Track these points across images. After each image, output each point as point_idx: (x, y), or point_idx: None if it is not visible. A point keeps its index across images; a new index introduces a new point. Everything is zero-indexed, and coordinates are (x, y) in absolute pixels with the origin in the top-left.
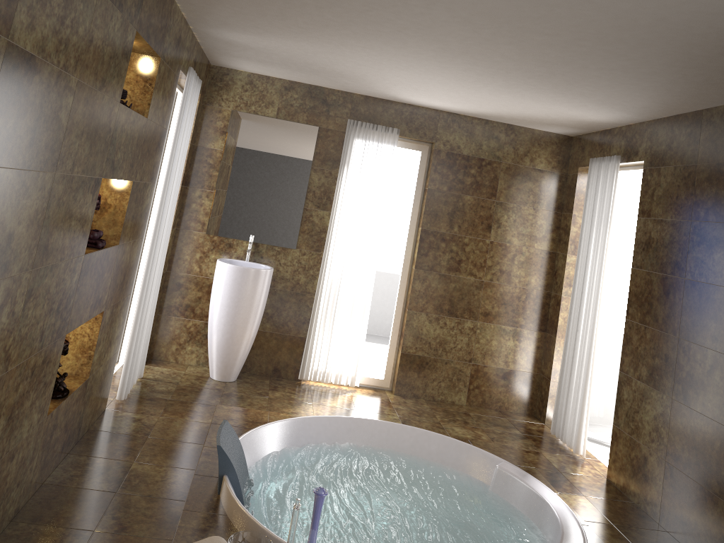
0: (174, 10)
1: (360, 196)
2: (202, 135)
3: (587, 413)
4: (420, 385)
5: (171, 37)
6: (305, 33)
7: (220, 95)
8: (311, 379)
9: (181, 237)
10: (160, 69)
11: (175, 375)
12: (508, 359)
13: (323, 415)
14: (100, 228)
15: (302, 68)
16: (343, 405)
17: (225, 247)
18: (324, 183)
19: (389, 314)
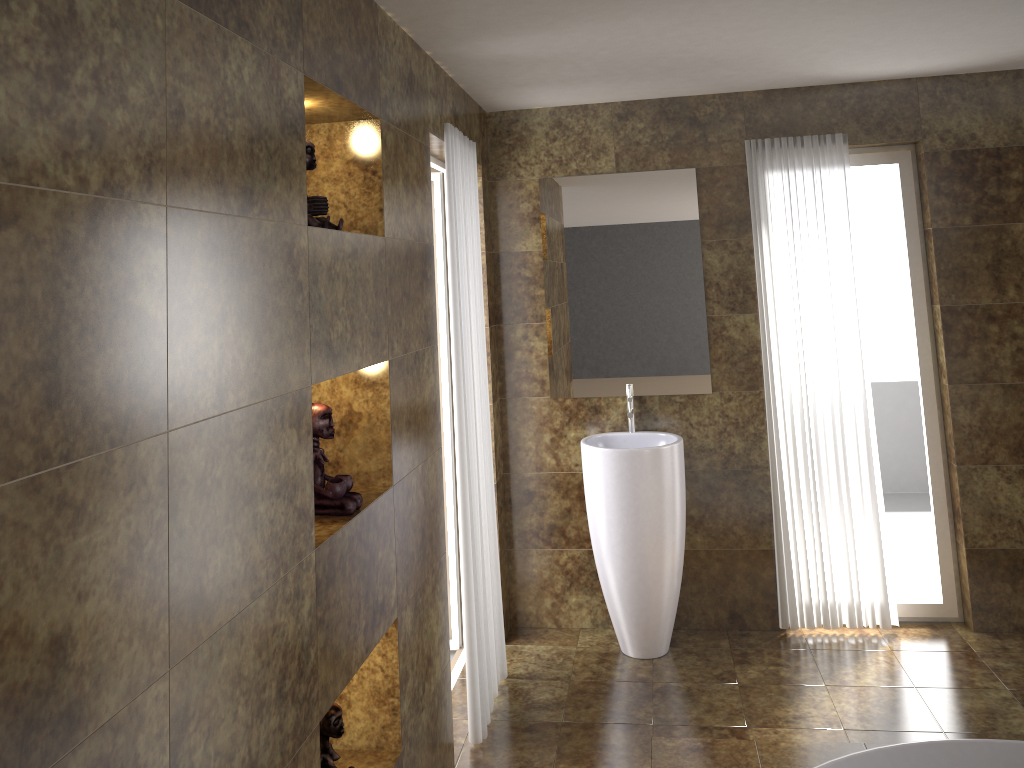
0: (384, 26)
1: (804, 272)
2: (502, 233)
3: None
4: (1023, 607)
5: (392, 77)
6: None
7: (513, 159)
8: (804, 625)
9: (512, 413)
10: (384, 140)
11: (561, 658)
12: None
13: (857, 713)
14: (352, 462)
15: (641, 71)
16: (887, 679)
17: (588, 415)
18: (731, 265)
19: (894, 454)
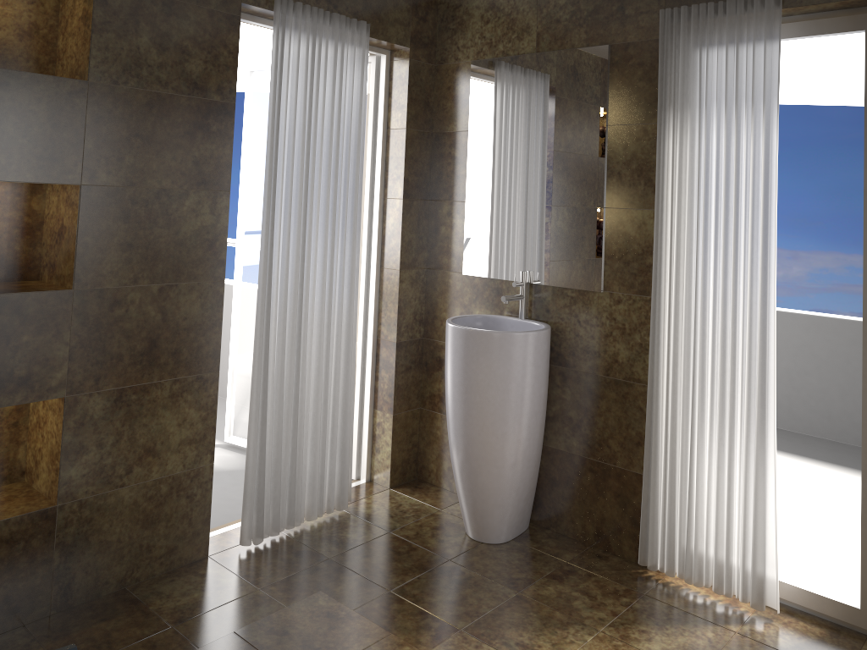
0: None
1: (713, 165)
2: (440, 114)
3: None
4: None
5: None
6: None
7: (454, 43)
8: (663, 569)
9: (433, 283)
10: None
11: (413, 513)
12: None
13: None
14: (59, 266)
15: None
16: None
17: (491, 296)
18: (635, 153)
19: None
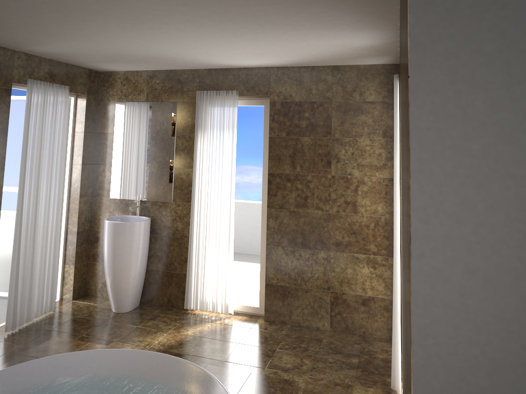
0: None
1: (214, 152)
2: (100, 124)
3: (397, 346)
4: (285, 312)
5: None
6: (50, 34)
7: (108, 93)
8: (193, 308)
9: (95, 202)
10: None
11: (86, 308)
12: (365, 286)
13: (164, 343)
14: None
15: (129, 59)
16: (198, 333)
17: (123, 206)
18: (186, 146)
19: None
